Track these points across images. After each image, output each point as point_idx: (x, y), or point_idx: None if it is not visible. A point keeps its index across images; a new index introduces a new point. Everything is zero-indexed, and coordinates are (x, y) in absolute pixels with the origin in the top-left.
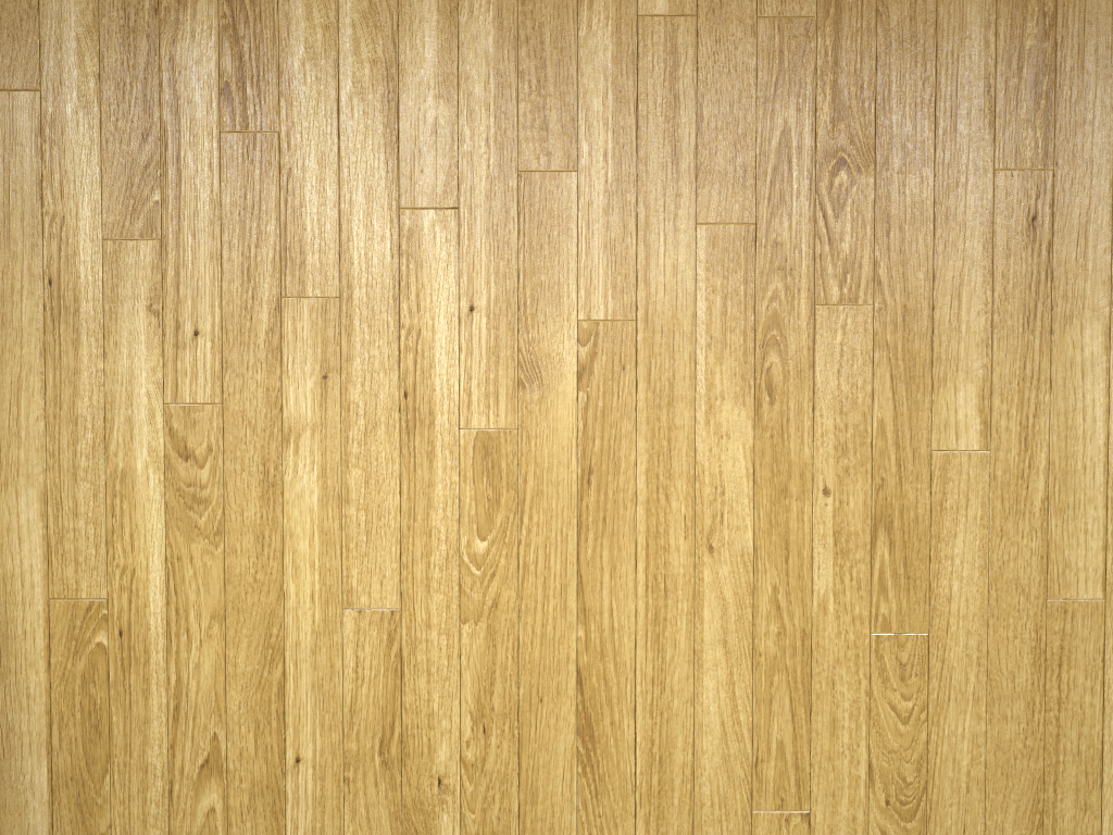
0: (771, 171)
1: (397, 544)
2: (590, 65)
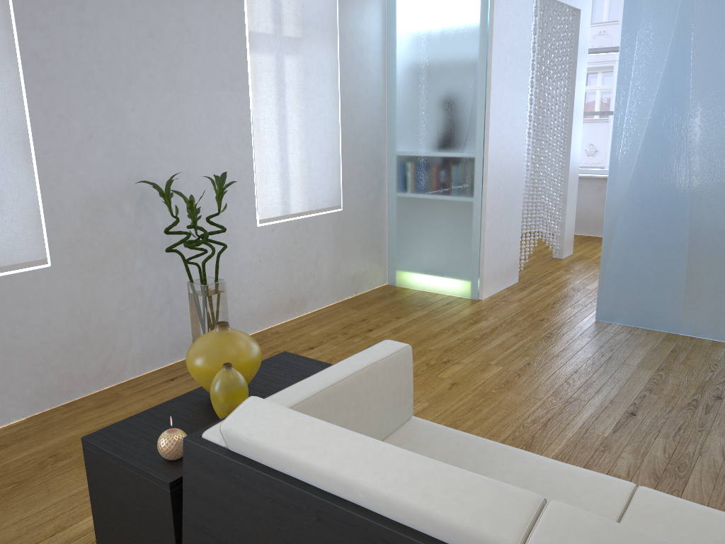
0: None
1: None
2: None
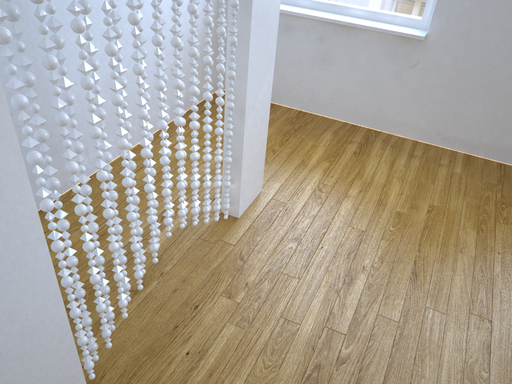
0: (484, 199)
1: (368, 220)
2: (440, 173)
